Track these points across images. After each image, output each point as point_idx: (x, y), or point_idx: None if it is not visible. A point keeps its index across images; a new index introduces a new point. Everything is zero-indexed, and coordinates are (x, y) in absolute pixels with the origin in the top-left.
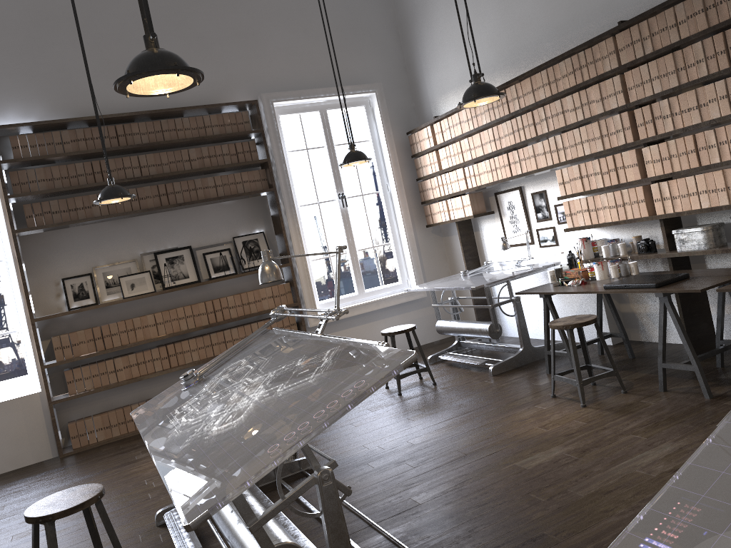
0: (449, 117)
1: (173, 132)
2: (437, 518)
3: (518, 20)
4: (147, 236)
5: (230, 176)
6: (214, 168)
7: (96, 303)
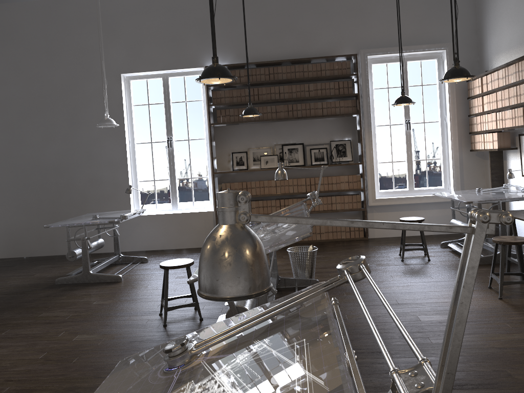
0: (492, 73)
1: (301, 73)
2: (348, 328)
3: None
4: (279, 134)
5: (332, 102)
6: (322, 97)
7: (246, 169)
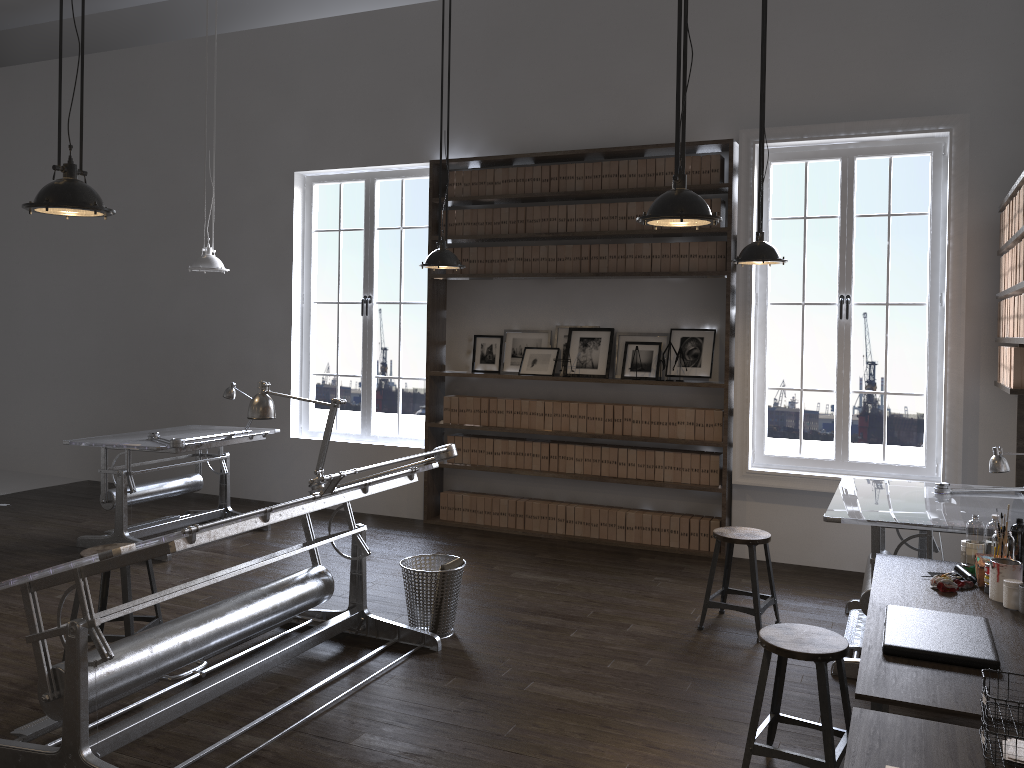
0: (1016, 196)
1: (613, 178)
2: (313, 765)
3: None
4: (568, 305)
5: (673, 245)
6: (650, 232)
7: (497, 371)
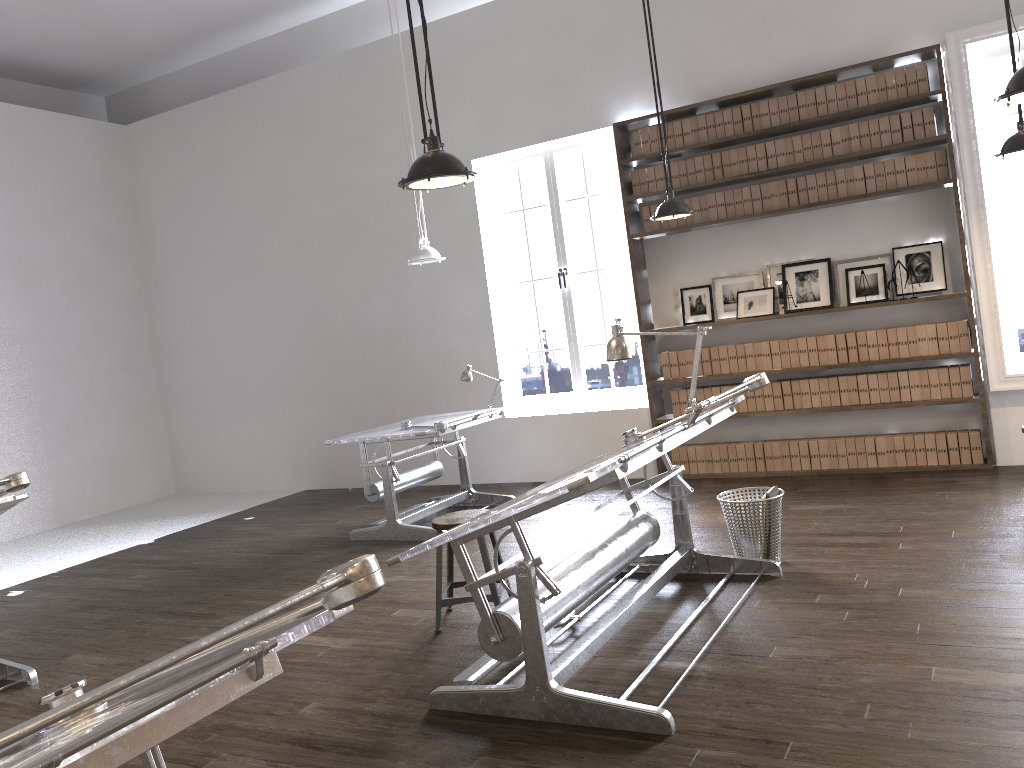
0: None
1: (811, 107)
2: (753, 677)
3: None
4: (776, 243)
5: (887, 163)
6: (861, 153)
7: (711, 320)
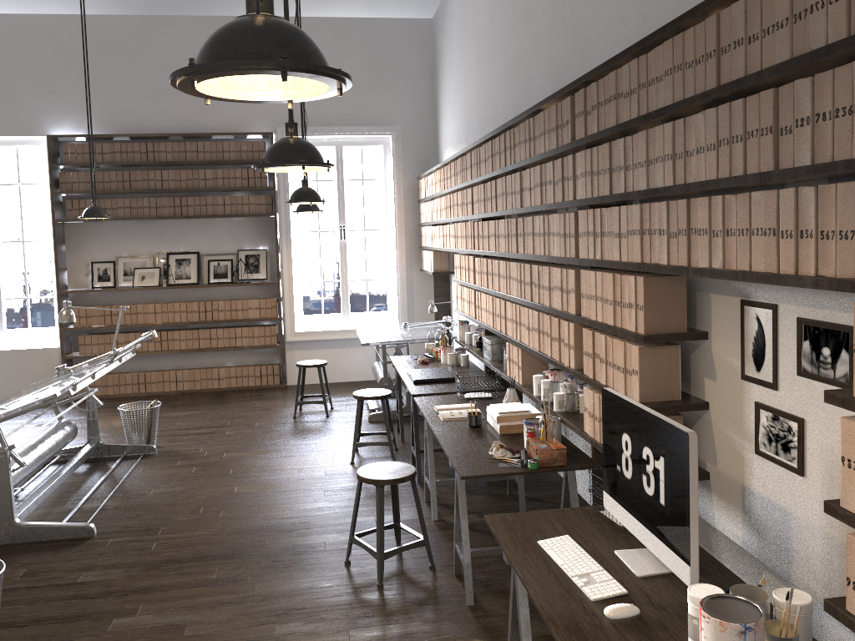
0: (429, 175)
1: (194, 153)
2: (140, 504)
3: (469, 102)
4: (164, 238)
5: (238, 197)
6: (223, 189)
7: (113, 286)
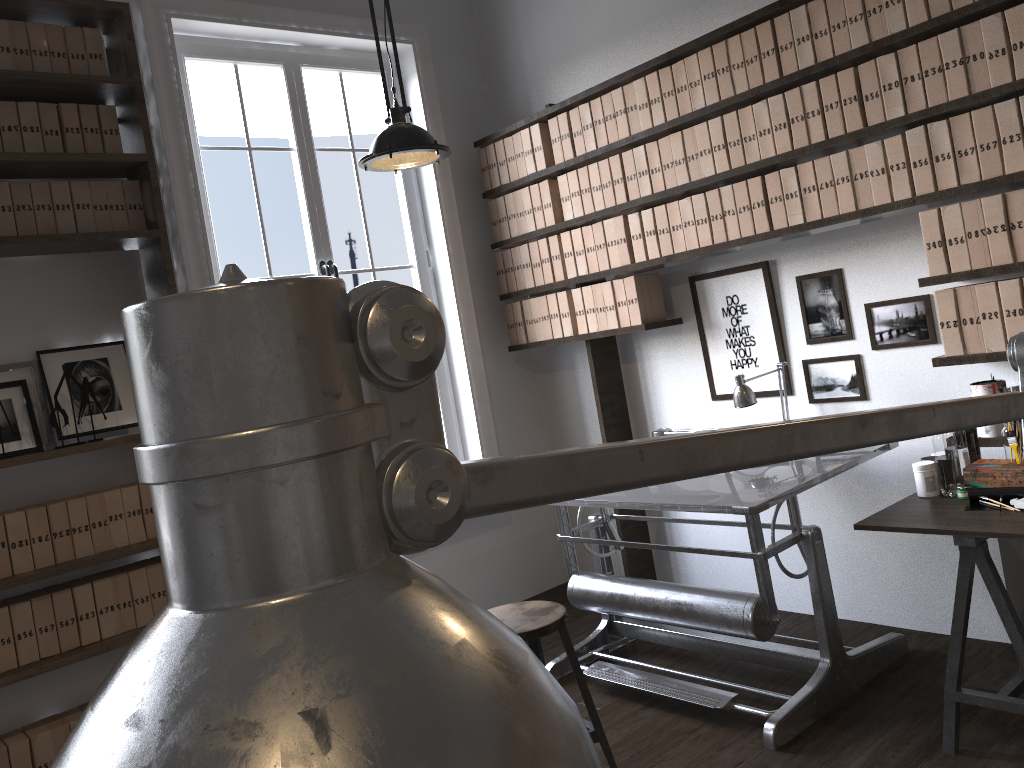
0: (595, 100)
1: None
2: None
3: None
4: None
5: (38, 187)
6: None
7: None
